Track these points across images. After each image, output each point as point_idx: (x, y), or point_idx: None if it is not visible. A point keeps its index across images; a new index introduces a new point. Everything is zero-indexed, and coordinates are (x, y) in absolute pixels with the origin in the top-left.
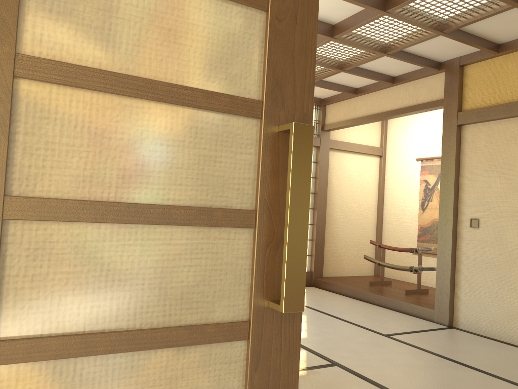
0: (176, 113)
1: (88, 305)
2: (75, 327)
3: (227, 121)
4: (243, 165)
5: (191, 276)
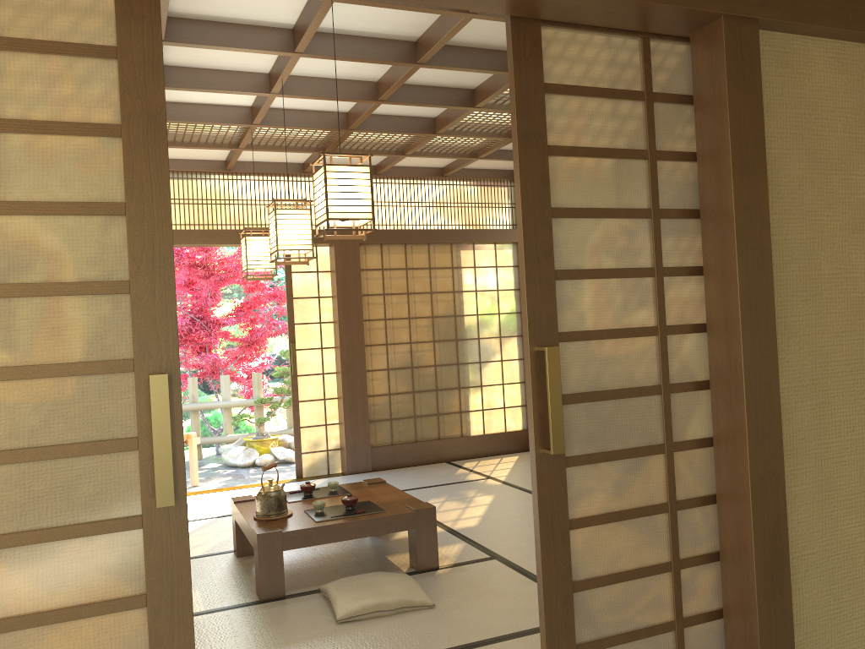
0: (65, 382)
1: (18, 514)
2: (11, 529)
3: (107, 378)
4: (124, 407)
5: (91, 489)
